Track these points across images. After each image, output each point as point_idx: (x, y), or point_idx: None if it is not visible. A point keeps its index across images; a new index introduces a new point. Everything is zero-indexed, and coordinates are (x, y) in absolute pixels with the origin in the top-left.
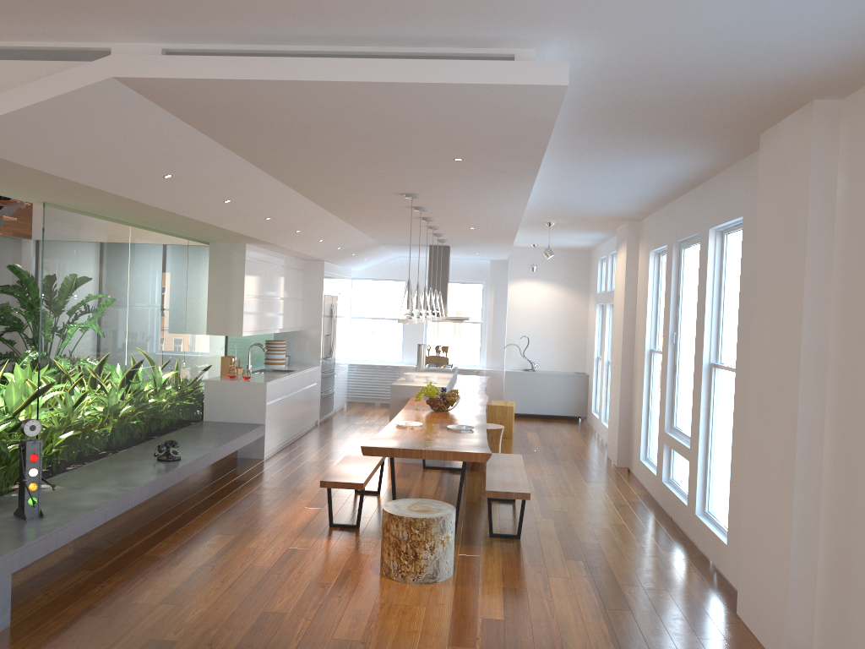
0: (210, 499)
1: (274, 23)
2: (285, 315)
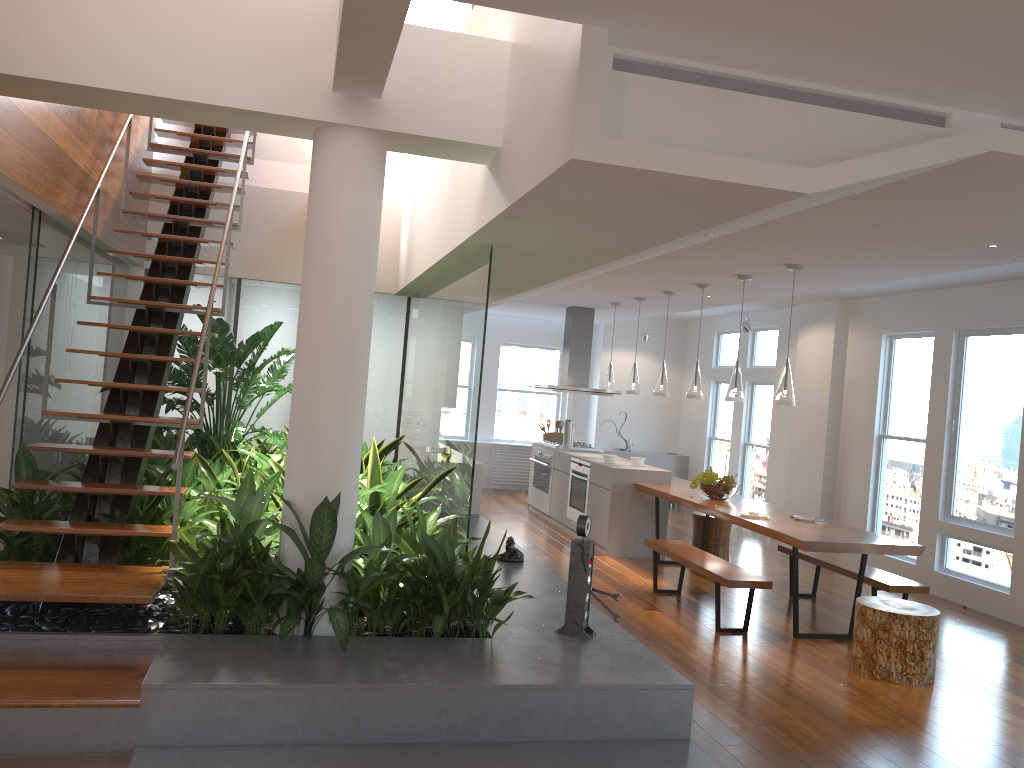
0: None
1: None
2: None
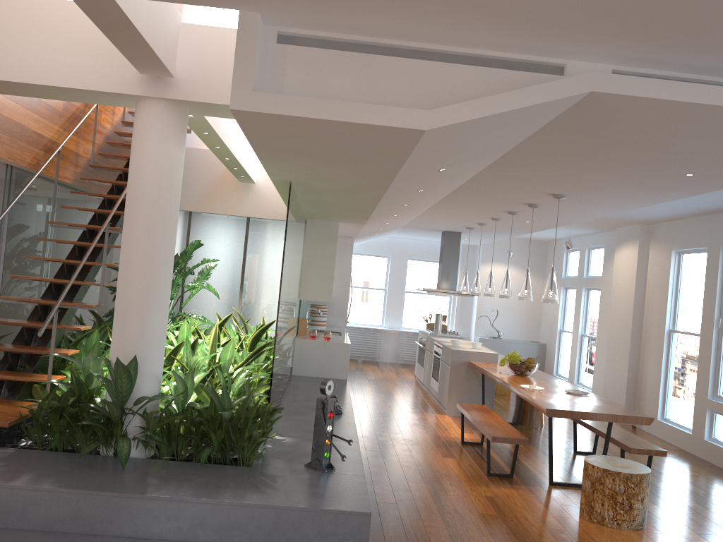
0: None
1: None
2: None
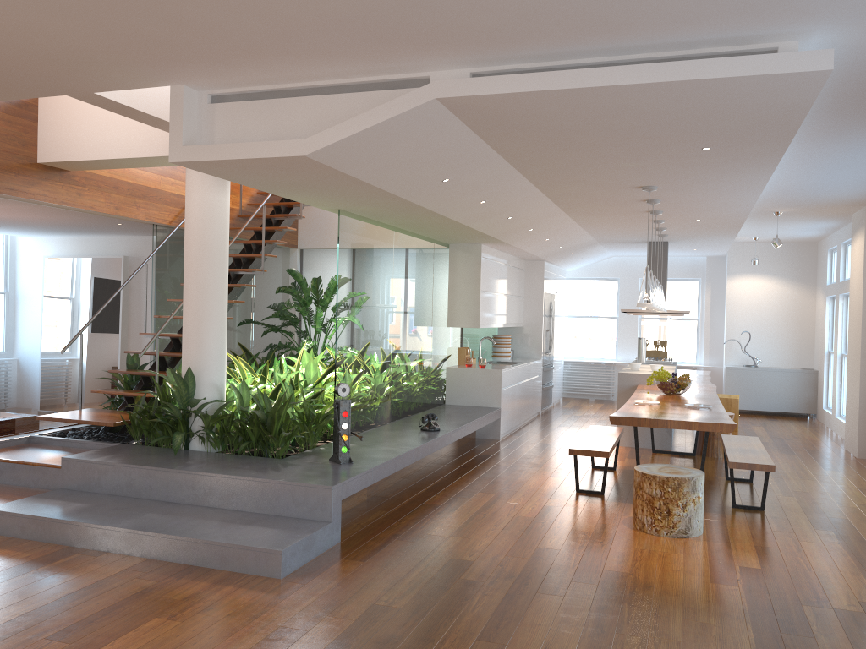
0: (464, 467)
1: (569, 42)
2: (511, 311)
